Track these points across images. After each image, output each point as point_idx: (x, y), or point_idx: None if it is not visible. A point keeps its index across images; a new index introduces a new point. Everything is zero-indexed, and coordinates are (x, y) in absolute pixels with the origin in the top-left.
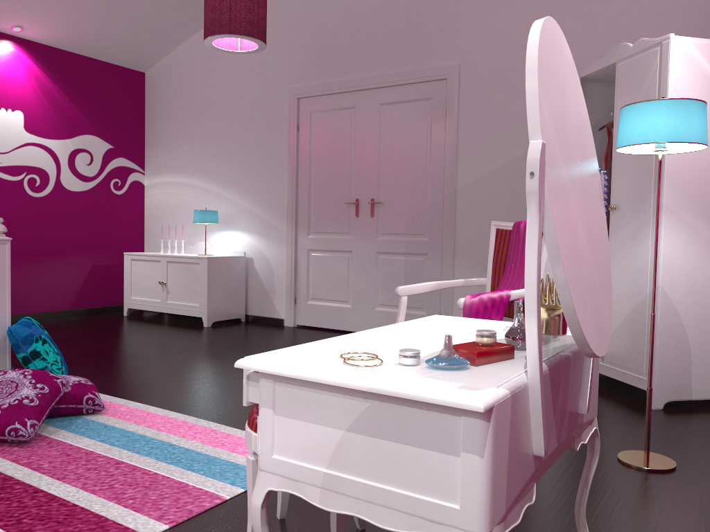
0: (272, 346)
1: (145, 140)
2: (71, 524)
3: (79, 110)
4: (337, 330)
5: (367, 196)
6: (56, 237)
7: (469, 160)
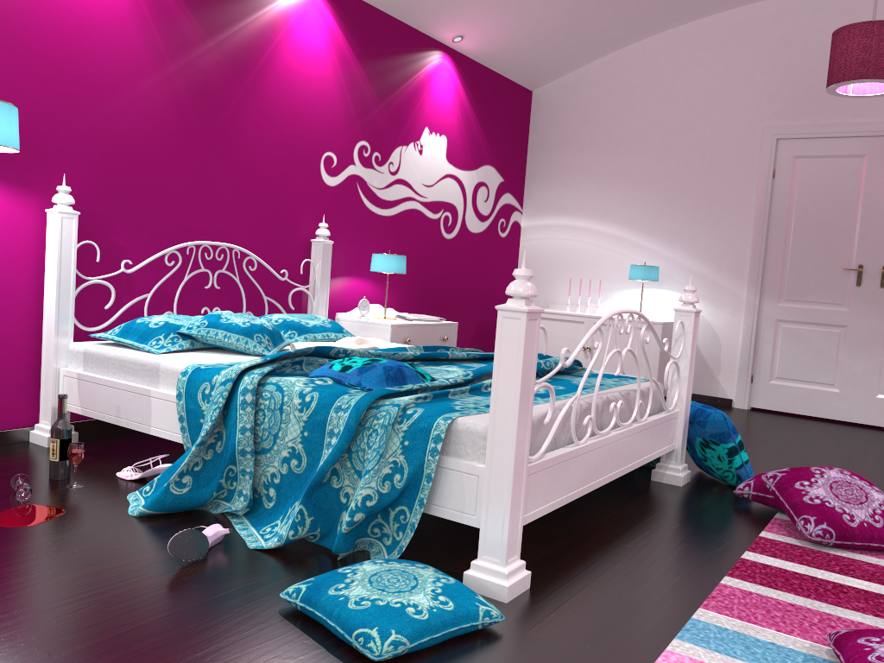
0: (800, 436)
1: (527, 173)
2: None
3: (484, 136)
4: (807, 416)
5: (875, 262)
6: (457, 287)
7: None
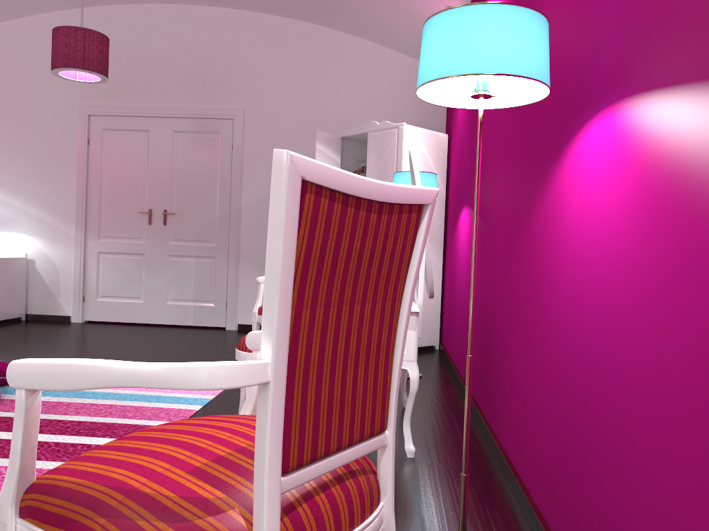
0: (87, 337)
1: None
2: (118, 429)
3: None
4: (126, 323)
5: (160, 207)
6: None
7: (252, 184)
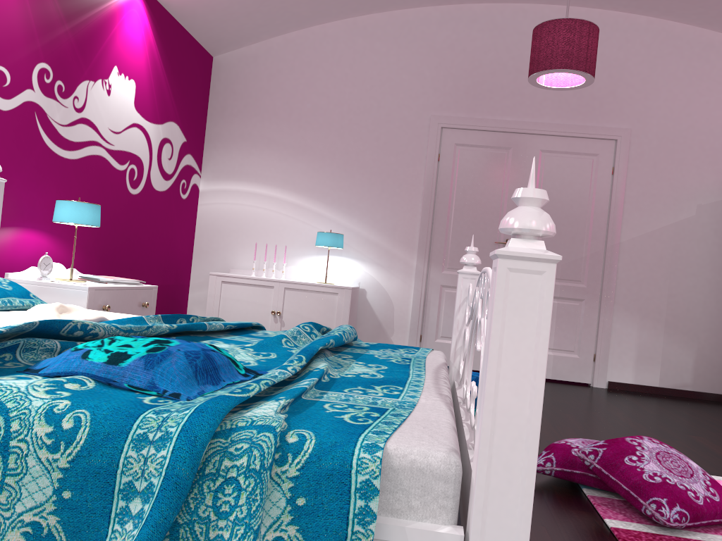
0: None
1: (206, 137)
2: None
3: (171, 90)
4: None
5: None
6: (140, 248)
7: (634, 217)
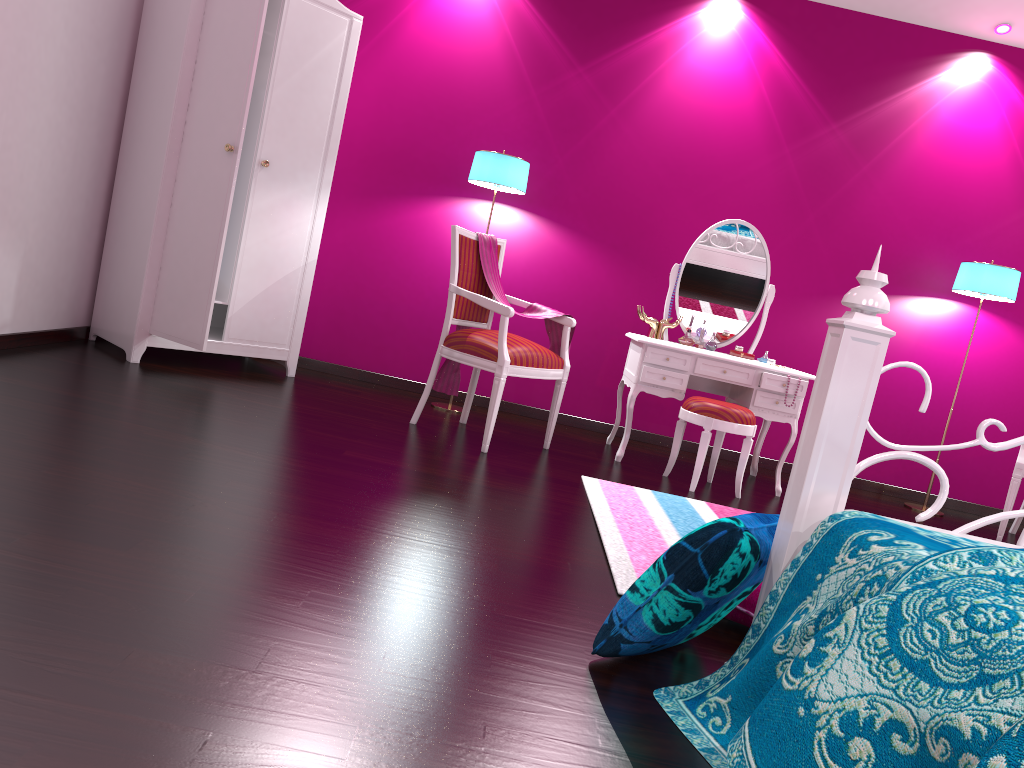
0: None
1: None
2: None
3: None
4: None
5: None
6: None
7: None
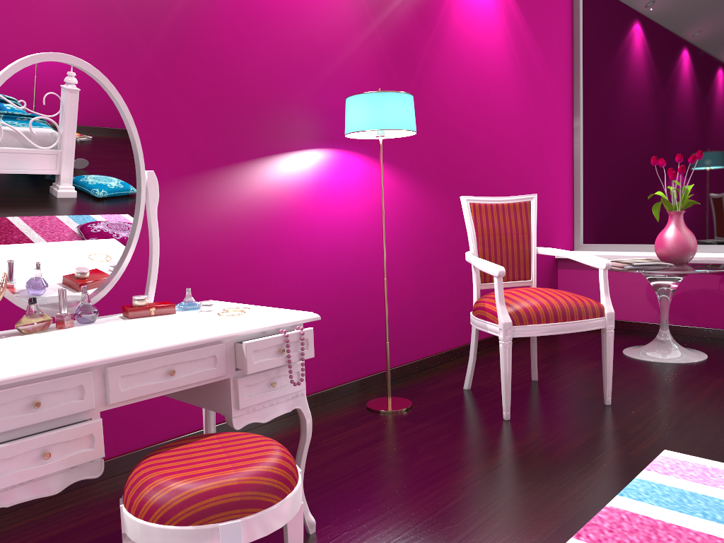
0: None
1: None
2: None
3: None
4: None
5: None
6: None
7: None
